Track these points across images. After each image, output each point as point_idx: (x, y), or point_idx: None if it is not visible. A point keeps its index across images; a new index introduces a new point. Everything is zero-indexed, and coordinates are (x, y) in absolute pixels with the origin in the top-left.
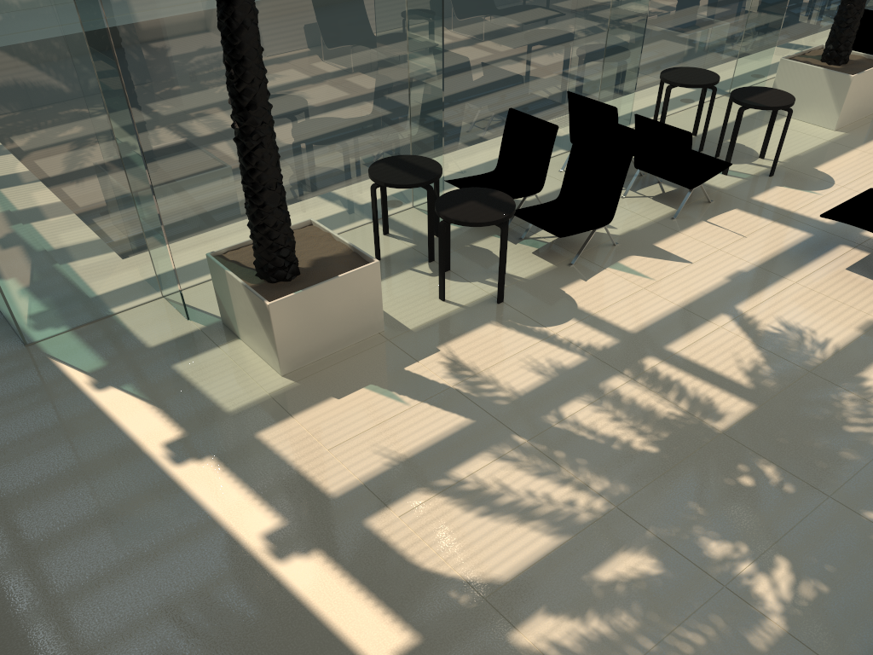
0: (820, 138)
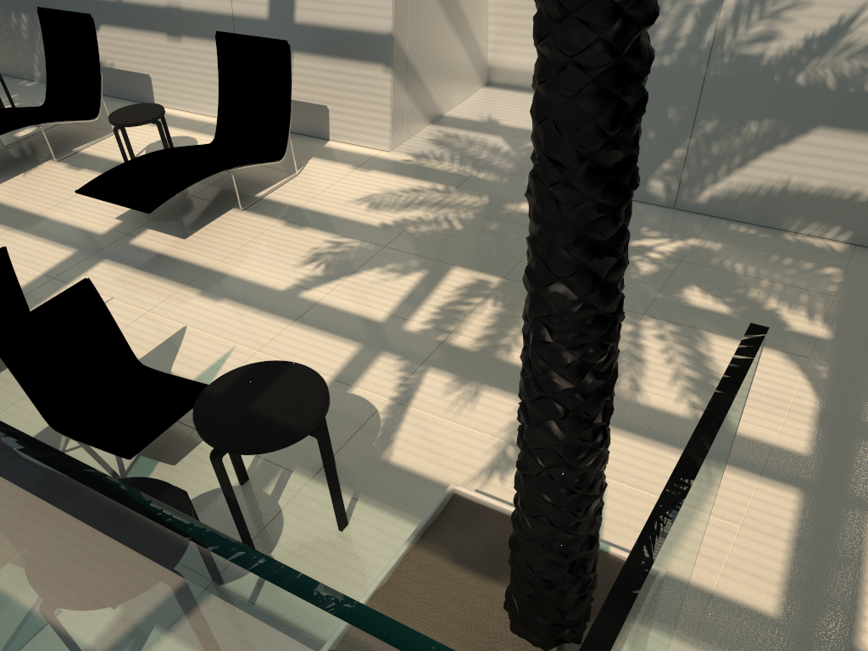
0: None
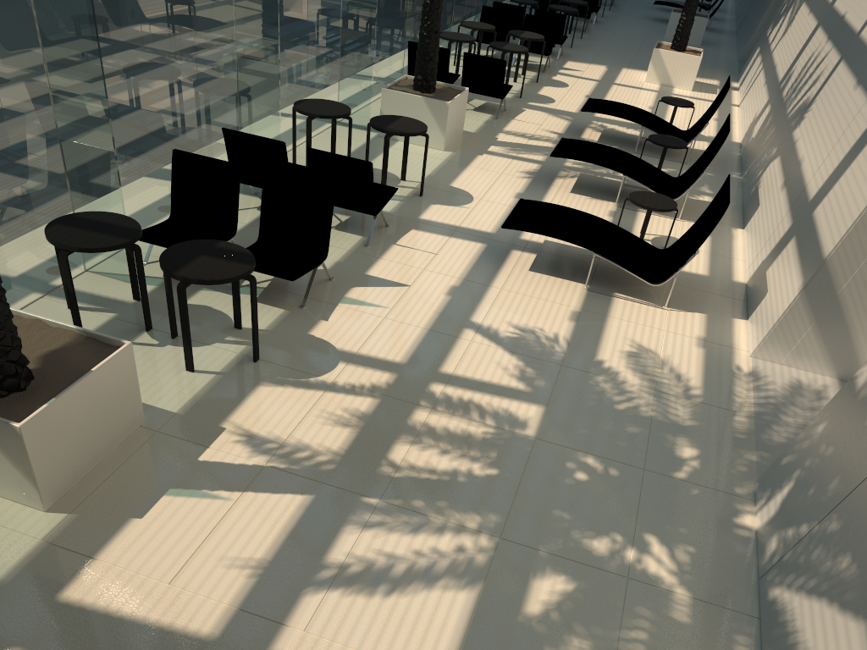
0: (437, 158)
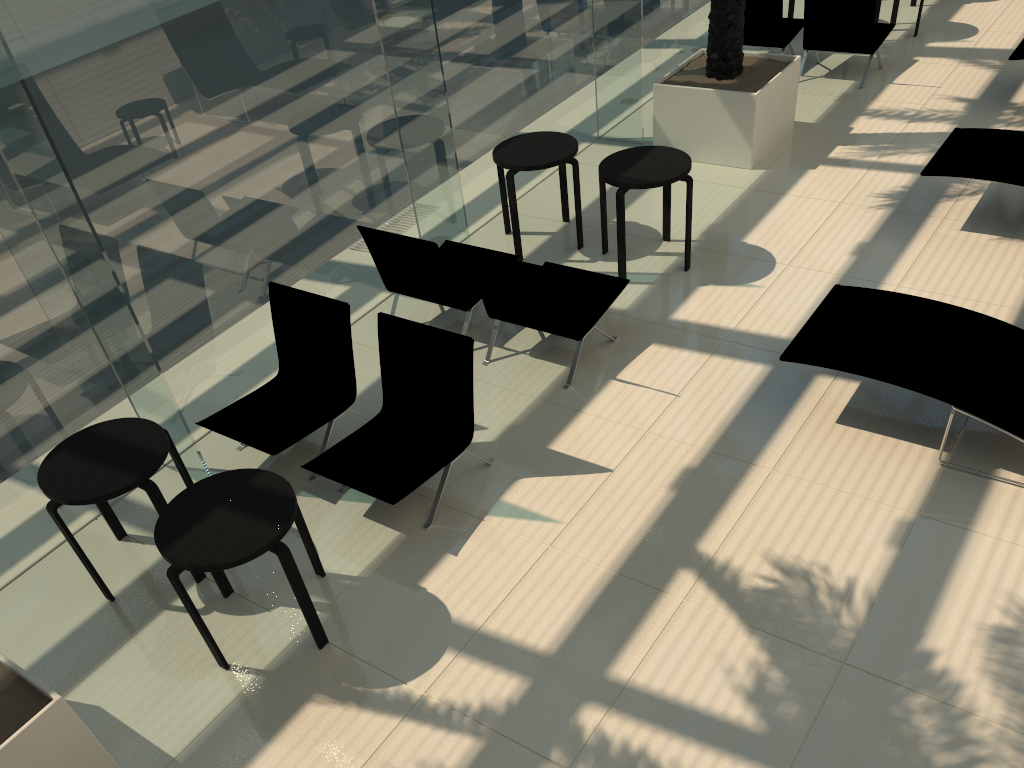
0: (736, 187)
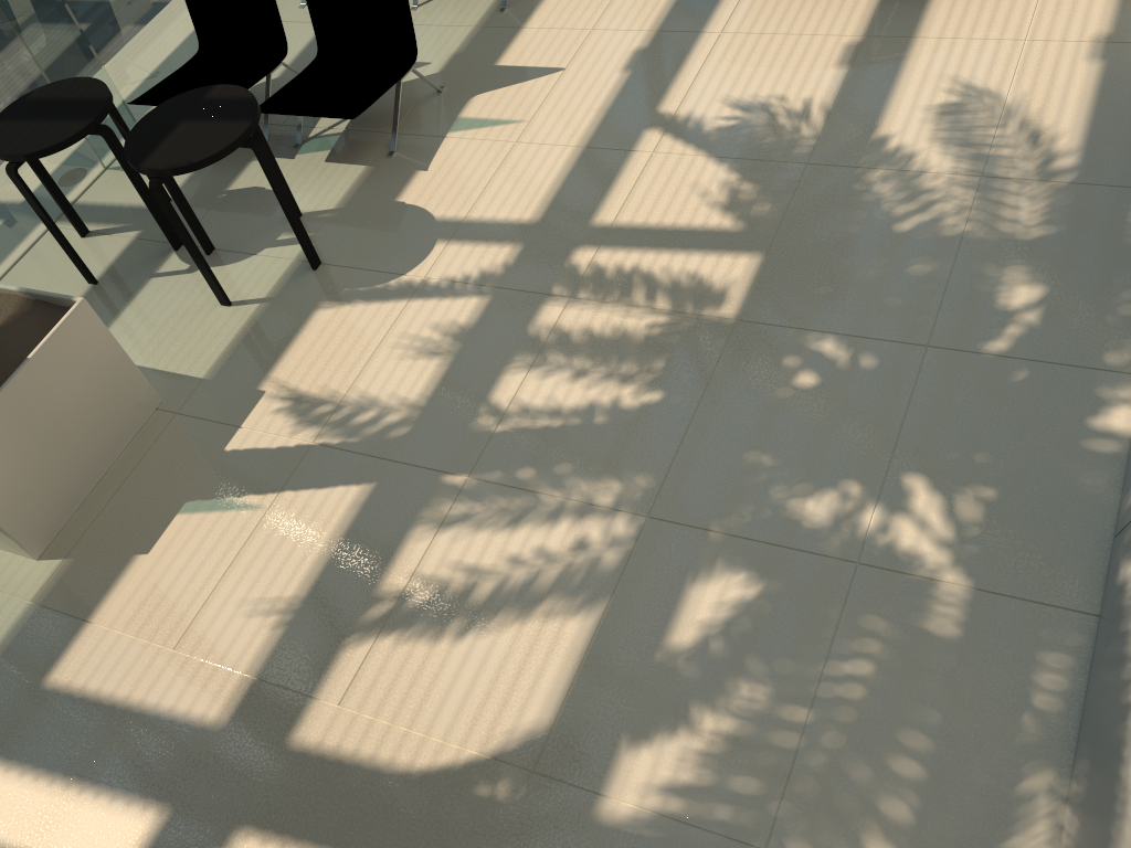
0: None
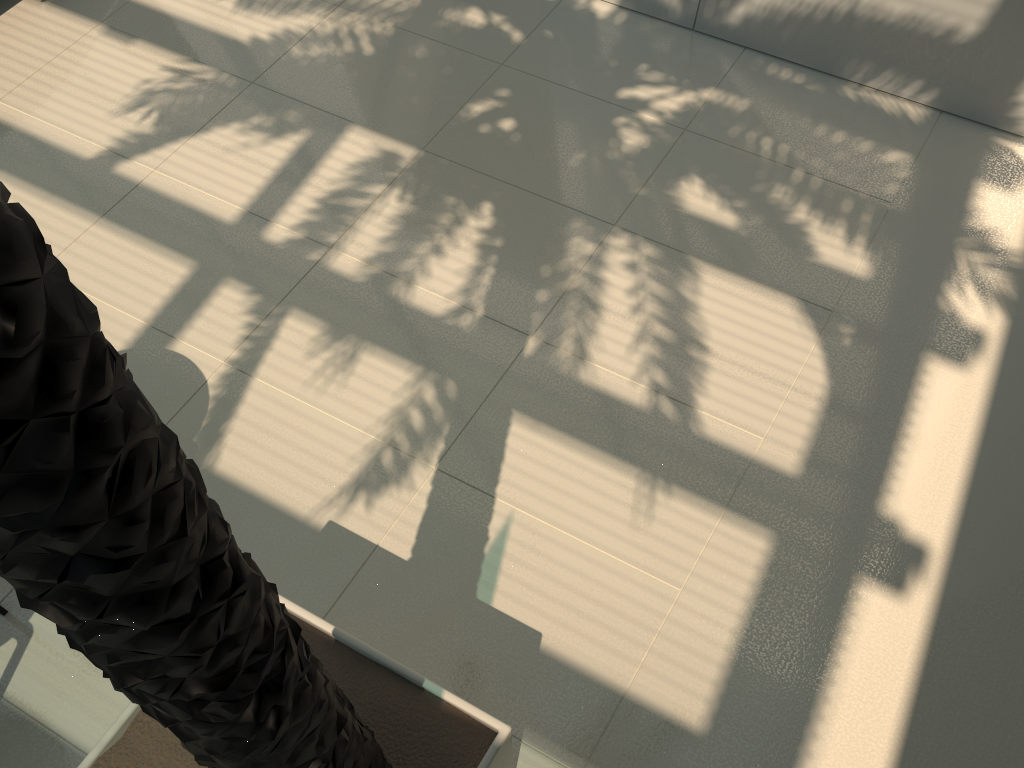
0: None
